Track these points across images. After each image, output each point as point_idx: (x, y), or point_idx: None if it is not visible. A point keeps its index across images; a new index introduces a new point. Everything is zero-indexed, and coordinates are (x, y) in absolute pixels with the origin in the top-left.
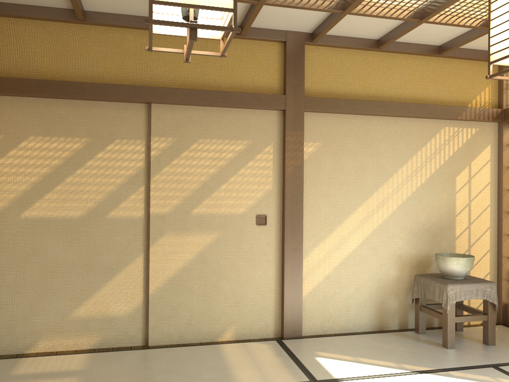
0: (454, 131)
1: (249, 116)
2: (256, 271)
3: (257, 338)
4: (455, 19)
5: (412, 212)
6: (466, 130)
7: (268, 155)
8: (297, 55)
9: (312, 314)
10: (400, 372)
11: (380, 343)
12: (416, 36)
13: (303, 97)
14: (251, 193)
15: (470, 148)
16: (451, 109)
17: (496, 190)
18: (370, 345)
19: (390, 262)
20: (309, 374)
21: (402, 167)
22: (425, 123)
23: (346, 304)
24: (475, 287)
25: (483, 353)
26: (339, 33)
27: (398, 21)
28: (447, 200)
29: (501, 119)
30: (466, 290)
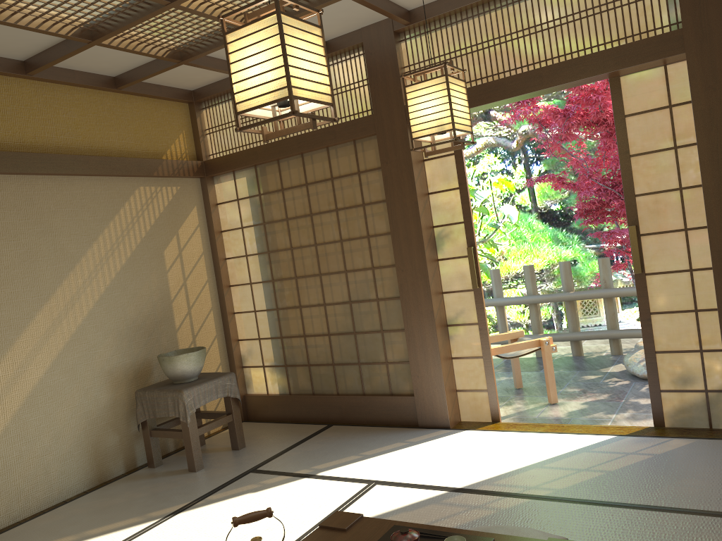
0: (152, 192)
1: None
2: None
3: None
4: (136, 45)
5: (116, 307)
6: (166, 189)
7: None
8: None
9: None
10: (149, 524)
11: (107, 501)
12: (83, 61)
13: None
14: None
15: (175, 212)
16: (143, 162)
17: (212, 262)
18: (94, 509)
19: (98, 383)
20: None
21: (92, 246)
22: (113, 183)
23: (43, 463)
24: (214, 384)
25: (237, 460)
26: None
27: (56, 38)
28: (158, 283)
29: (203, 173)
30: (204, 391)
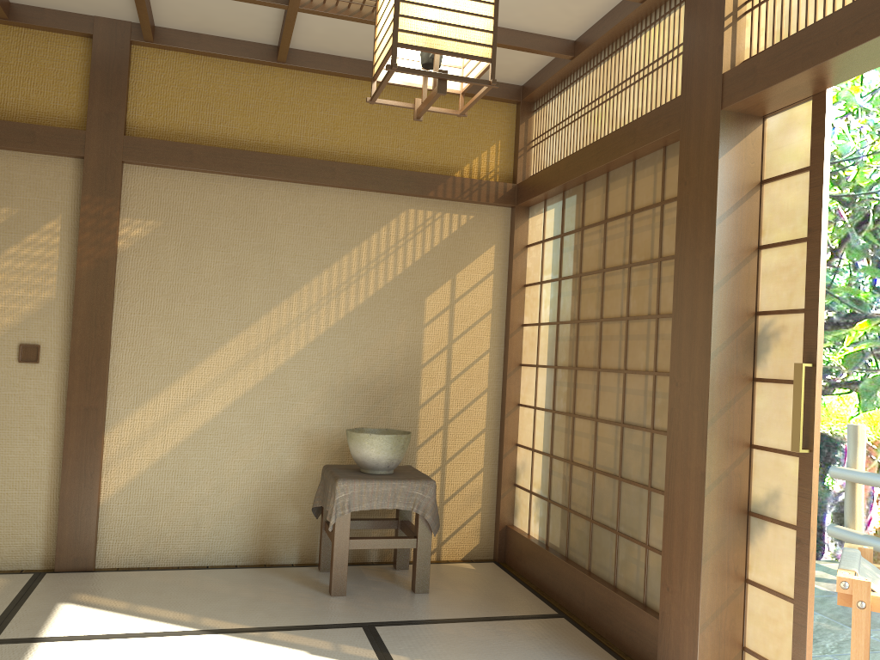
0: (426, 217)
1: (17, 165)
2: (12, 447)
3: (7, 569)
4: (356, 10)
5: (336, 355)
6: (451, 216)
7: (51, 237)
8: (114, 62)
9: (125, 530)
10: (178, 630)
11: (220, 584)
12: (339, 43)
13: (121, 137)
14: (12, 304)
15: (457, 249)
16: (416, 177)
17: (504, 326)
18: (196, 587)
19: (288, 442)
20: (0, 629)
21: (320, 274)
22: (370, 200)
23: (195, 513)
24: (391, 487)
25: (386, 605)
26: (195, 27)
27: (274, 10)
28: (406, 337)
29: (512, 201)
30: (372, 491)
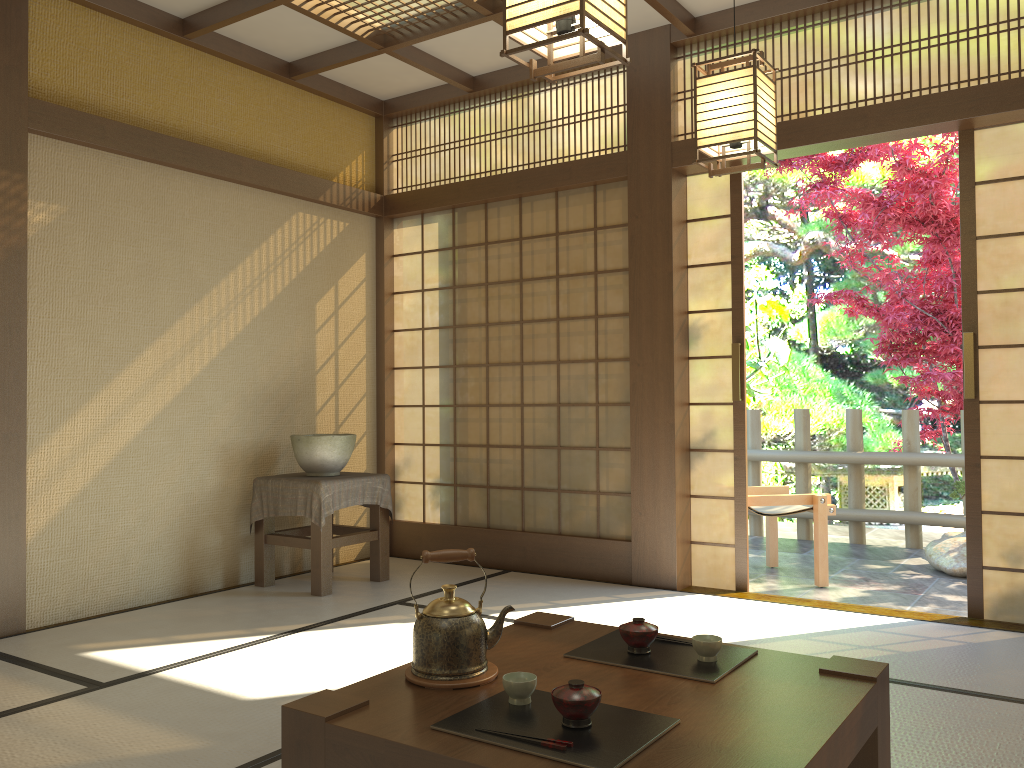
0: (313, 222)
1: None
2: None
3: None
4: (332, 14)
5: (245, 363)
6: (331, 222)
7: None
8: (12, 3)
9: (48, 579)
10: (260, 638)
11: (201, 611)
12: (256, 32)
13: (26, 99)
14: None
15: (338, 255)
16: (309, 180)
17: (375, 332)
18: (183, 617)
19: (207, 459)
20: (81, 678)
21: (227, 276)
22: (267, 200)
23: (122, 549)
24: (361, 483)
25: (378, 591)
26: None
27: None
28: (302, 343)
29: (381, 211)
30: (348, 489)
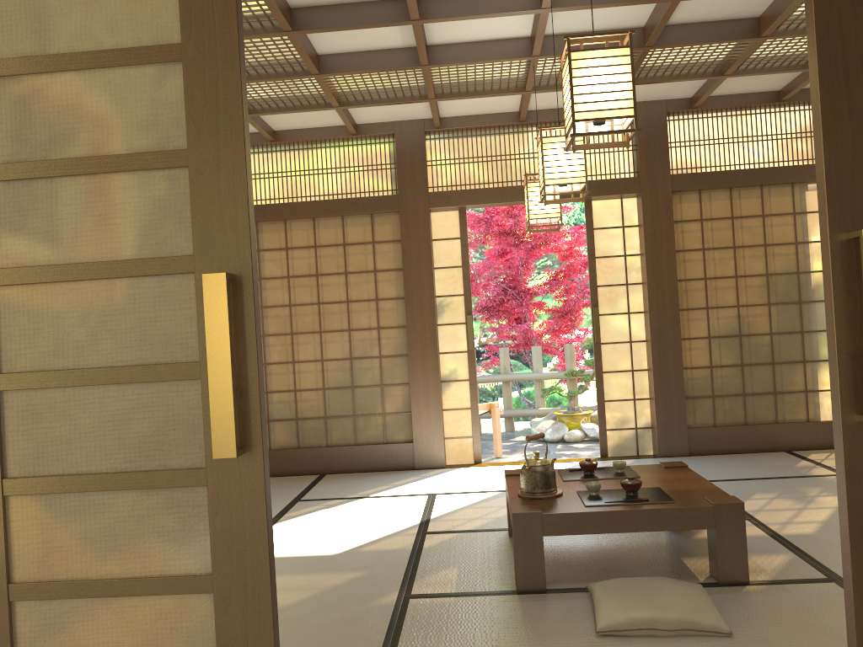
0: None
1: None
2: None
3: None
4: None
5: None
6: None
7: None
8: None
9: None
10: None
11: None
12: None
13: None
14: None
15: None
16: None
17: None
18: None
19: None
20: None
21: None
22: None
23: None
24: None
25: None
26: None
27: None
28: None
29: None
30: None
